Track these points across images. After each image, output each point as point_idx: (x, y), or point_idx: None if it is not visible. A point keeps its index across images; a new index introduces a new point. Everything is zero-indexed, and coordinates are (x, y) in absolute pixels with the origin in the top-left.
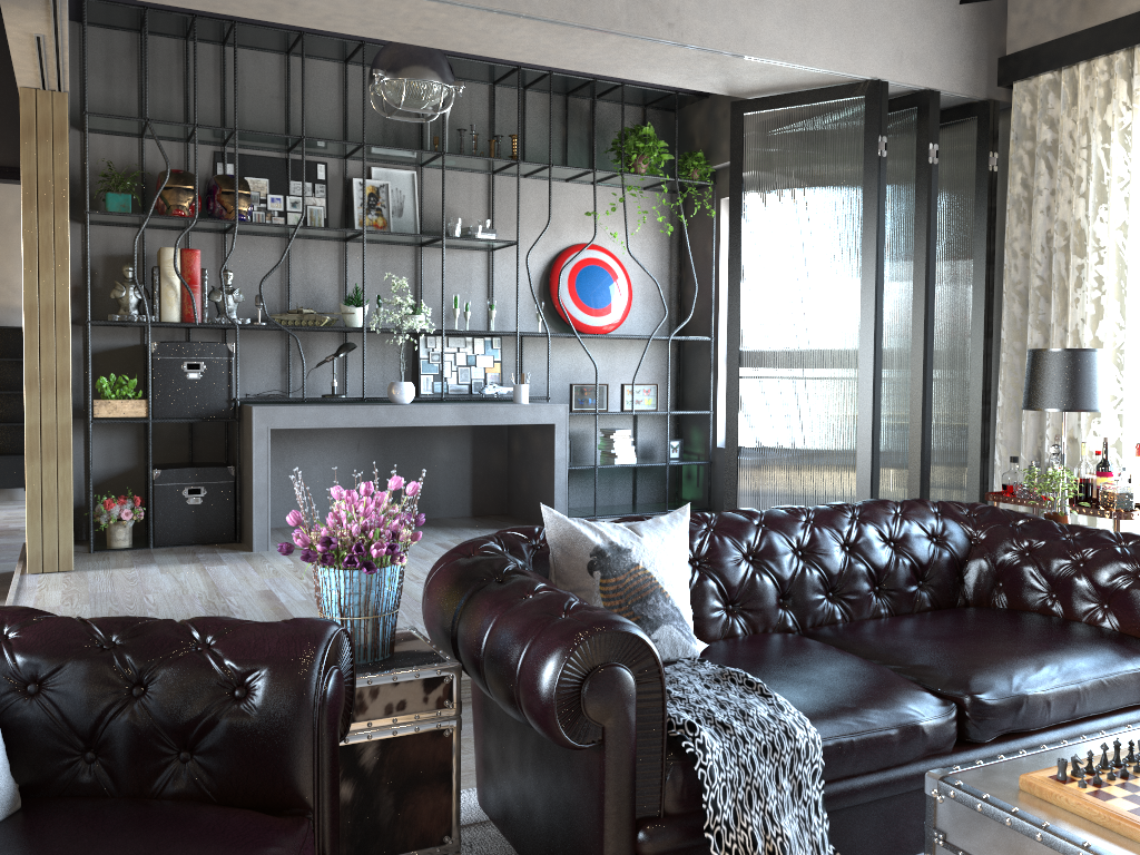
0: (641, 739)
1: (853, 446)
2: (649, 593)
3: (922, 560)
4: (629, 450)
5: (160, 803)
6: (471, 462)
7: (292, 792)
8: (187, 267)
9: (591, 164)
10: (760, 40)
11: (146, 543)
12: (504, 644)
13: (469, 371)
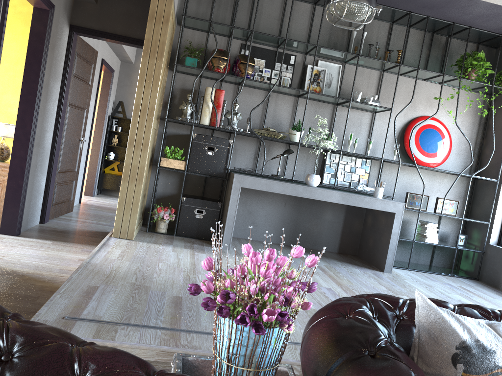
0: None
1: None
2: None
3: None
4: (434, 235)
5: None
6: (342, 224)
7: None
8: (217, 98)
9: (440, 72)
10: None
11: (173, 232)
12: None
13: (350, 175)
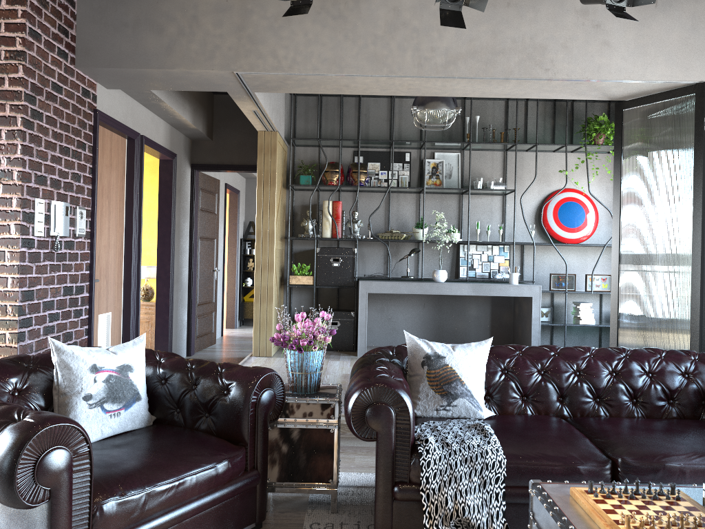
0: (398, 442)
1: (688, 317)
2: (452, 380)
3: (670, 386)
4: (590, 315)
5: (194, 431)
6: (490, 317)
7: (239, 435)
8: (335, 210)
9: (571, 140)
10: (610, 70)
11: None
12: (347, 390)
13: (489, 264)
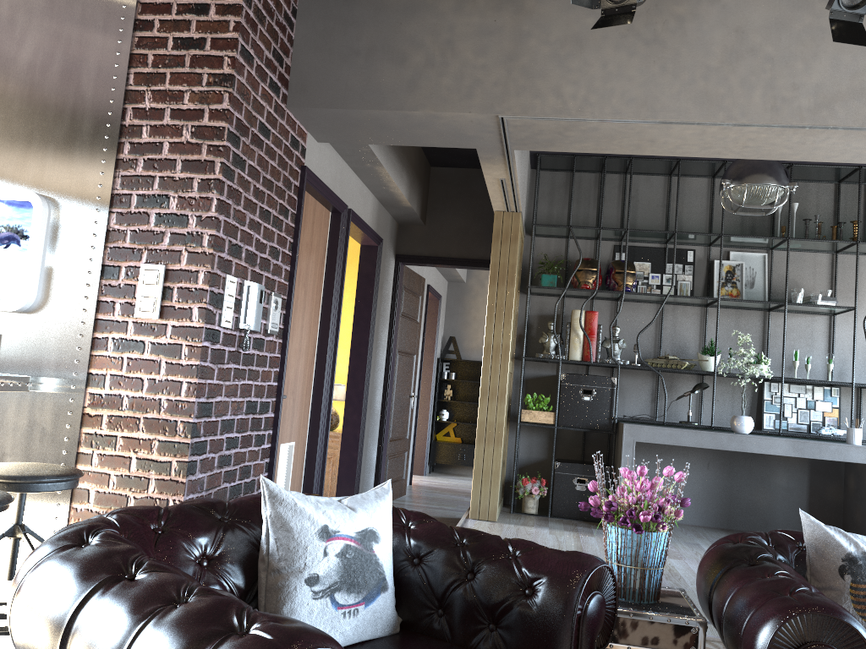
0: None
1: None
2: None
3: None
4: None
5: None
6: (807, 491)
7: None
8: (588, 323)
9: None
10: None
11: (546, 513)
12: (736, 608)
13: (808, 413)
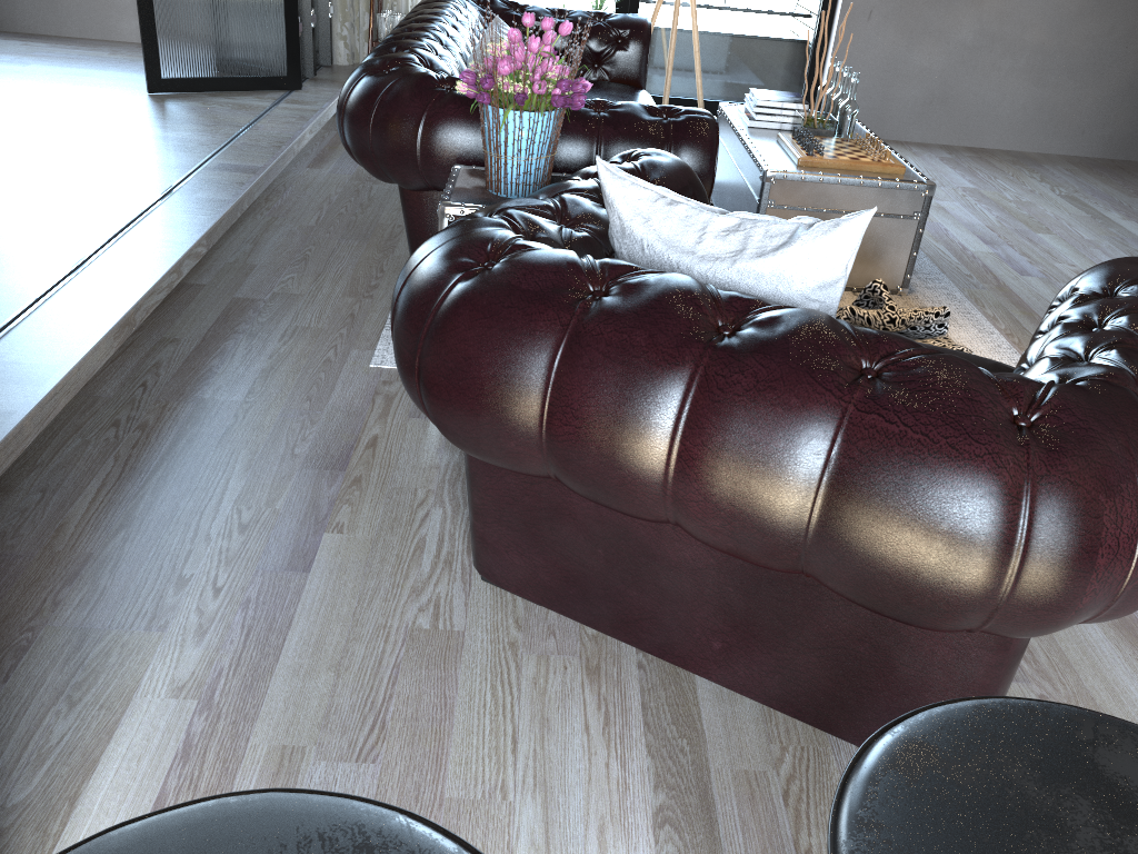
0: None
1: None
2: None
3: None
4: None
5: None
6: None
7: None
8: None
9: None
10: None
11: None
12: (642, 147)
13: None
